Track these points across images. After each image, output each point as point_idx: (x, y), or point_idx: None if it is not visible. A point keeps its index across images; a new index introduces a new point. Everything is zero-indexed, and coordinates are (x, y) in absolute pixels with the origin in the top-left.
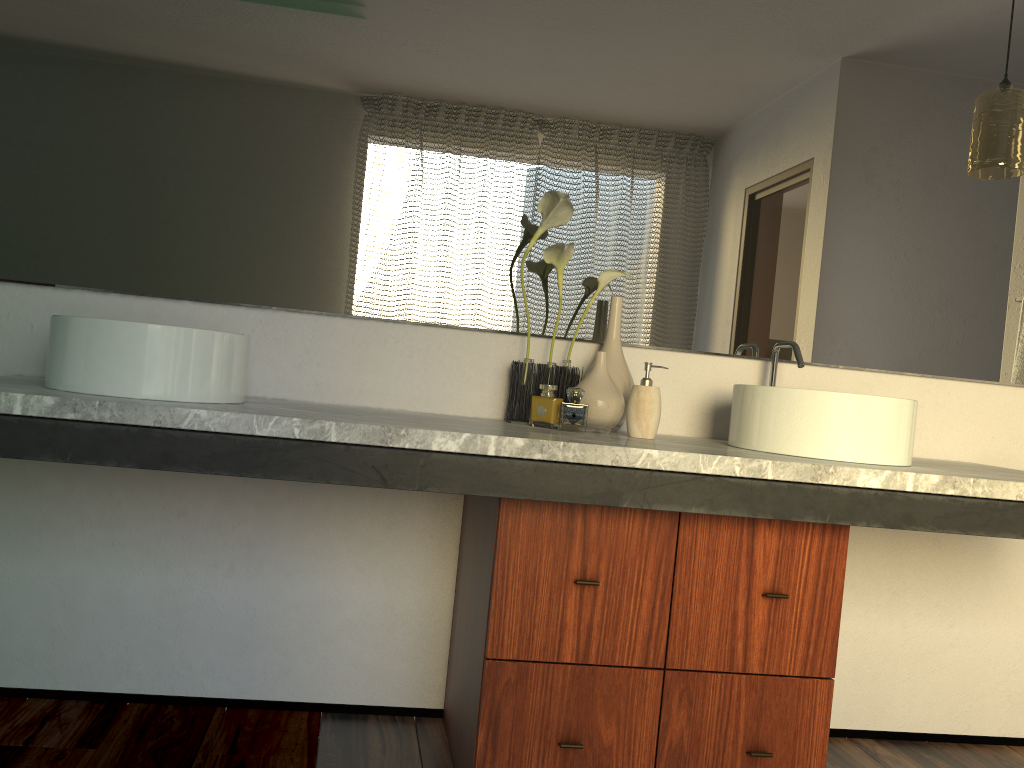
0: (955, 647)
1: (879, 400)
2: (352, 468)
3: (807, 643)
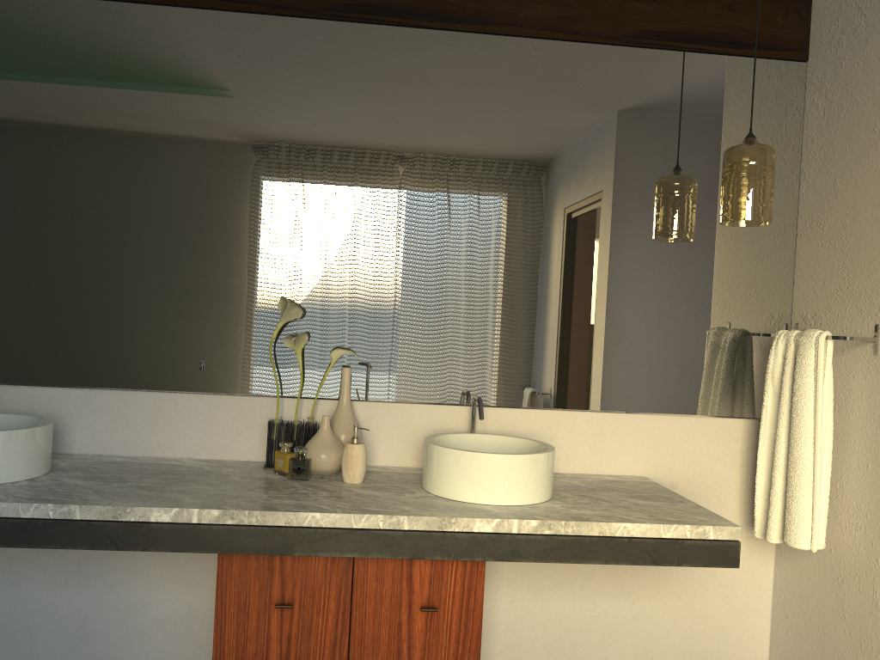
0: (637, 620)
1: (509, 457)
2: (93, 537)
3: (457, 642)
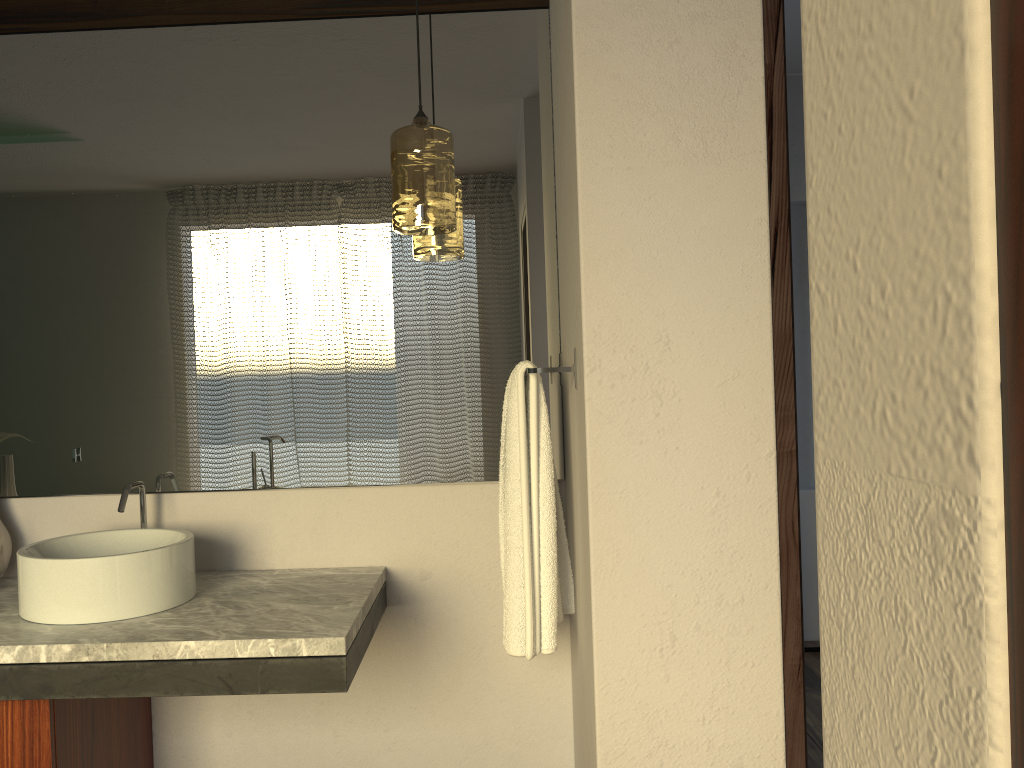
0: (394, 751)
1: (78, 563)
2: None
3: None
